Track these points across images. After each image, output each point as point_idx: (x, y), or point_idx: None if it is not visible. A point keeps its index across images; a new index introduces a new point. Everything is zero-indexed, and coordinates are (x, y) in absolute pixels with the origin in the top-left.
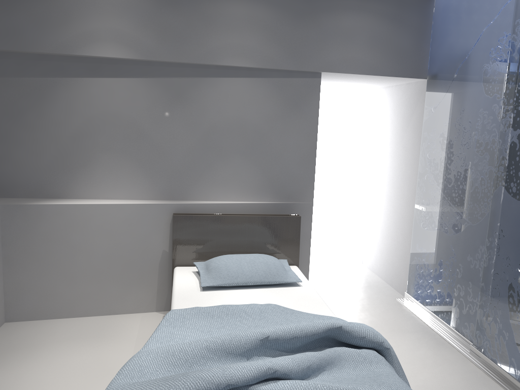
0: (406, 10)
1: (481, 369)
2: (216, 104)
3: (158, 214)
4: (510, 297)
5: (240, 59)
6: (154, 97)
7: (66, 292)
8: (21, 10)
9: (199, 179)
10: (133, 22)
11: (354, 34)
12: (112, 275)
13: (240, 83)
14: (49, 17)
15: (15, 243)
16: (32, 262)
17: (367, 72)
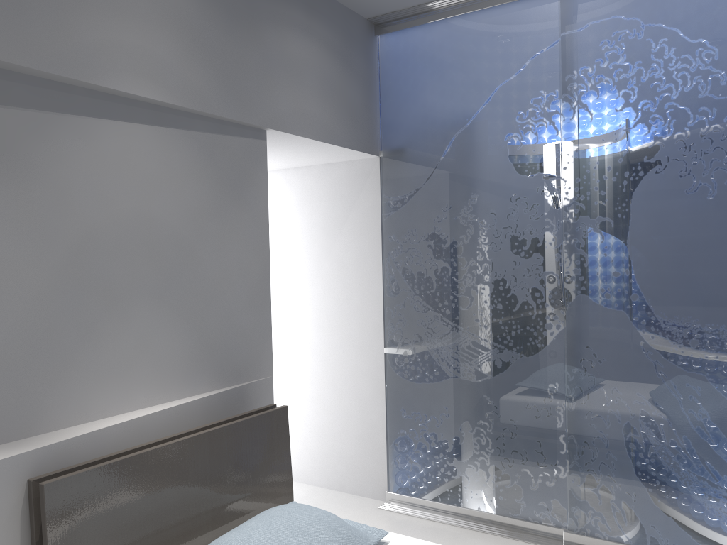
0: (353, 48)
1: None
2: (93, 182)
3: None
4: (630, 443)
5: (145, 81)
6: None
7: None
8: None
9: (64, 371)
10: None
11: (304, 71)
12: None
13: (139, 135)
14: None
15: None
16: None
17: (323, 138)
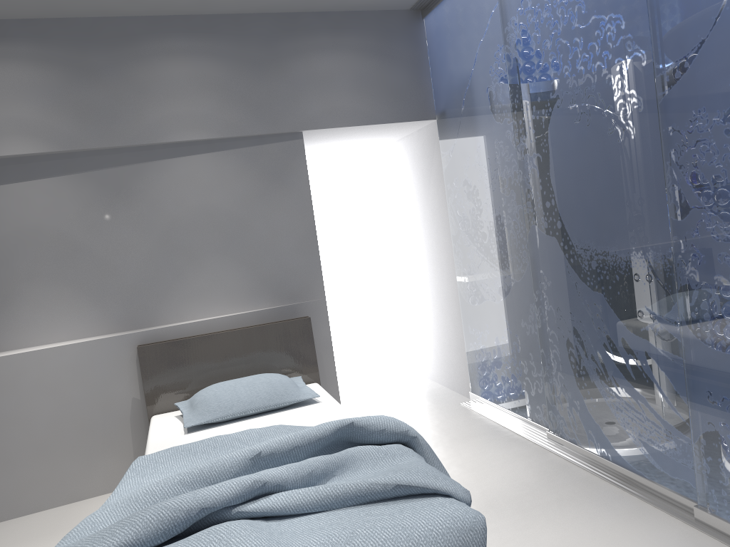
0: (392, 41)
1: (561, 456)
2: (172, 194)
3: (117, 350)
4: (570, 356)
5: (193, 130)
6: (86, 198)
7: (2, 482)
8: None
9: (167, 295)
10: (39, 105)
11: (333, 79)
12: (66, 447)
13: (199, 161)
14: None
15: None
16: None
17: (361, 122)
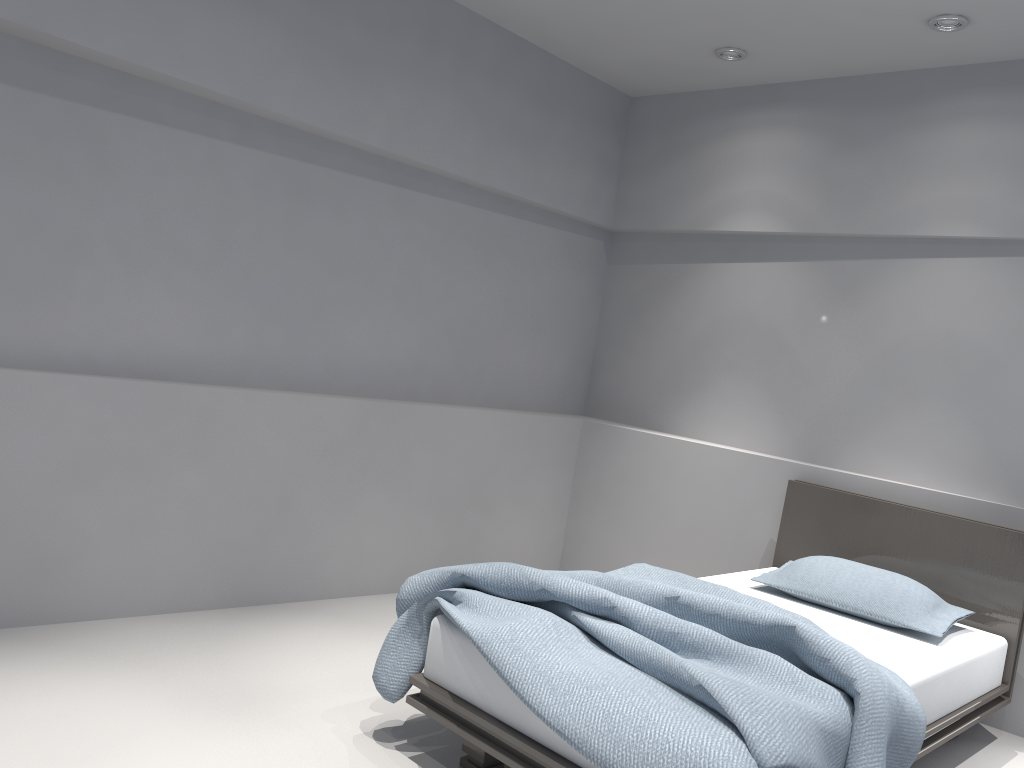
0: None
1: None
2: (909, 305)
3: (771, 476)
4: None
5: (961, 223)
6: (808, 292)
7: (629, 561)
8: (658, 179)
9: (859, 434)
10: (790, 178)
11: None
12: (690, 557)
13: (960, 267)
14: (687, 183)
15: (588, 474)
16: (600, 505)
17: None
